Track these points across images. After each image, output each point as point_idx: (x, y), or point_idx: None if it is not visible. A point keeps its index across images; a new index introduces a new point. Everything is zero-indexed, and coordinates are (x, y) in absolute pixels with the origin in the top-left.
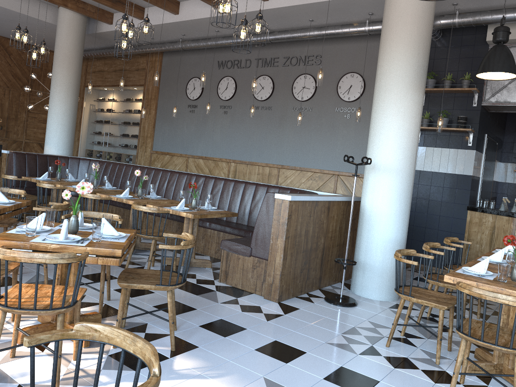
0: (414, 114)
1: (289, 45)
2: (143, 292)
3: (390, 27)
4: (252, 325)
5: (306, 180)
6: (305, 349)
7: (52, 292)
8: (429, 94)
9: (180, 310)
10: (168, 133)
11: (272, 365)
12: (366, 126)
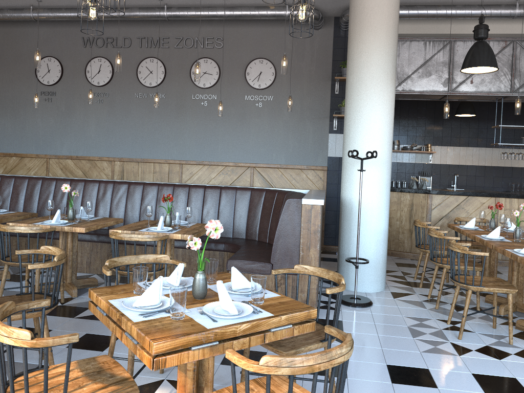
0: (393, 105)
1: (182, 24)
2: None
3: (367, 16)
4: None
5: (217, 175)
6: (421, 365)
7: None
8: (342, 82)
9: (253, 359)
10: (12, 129)
11: None
12: (281, 115)
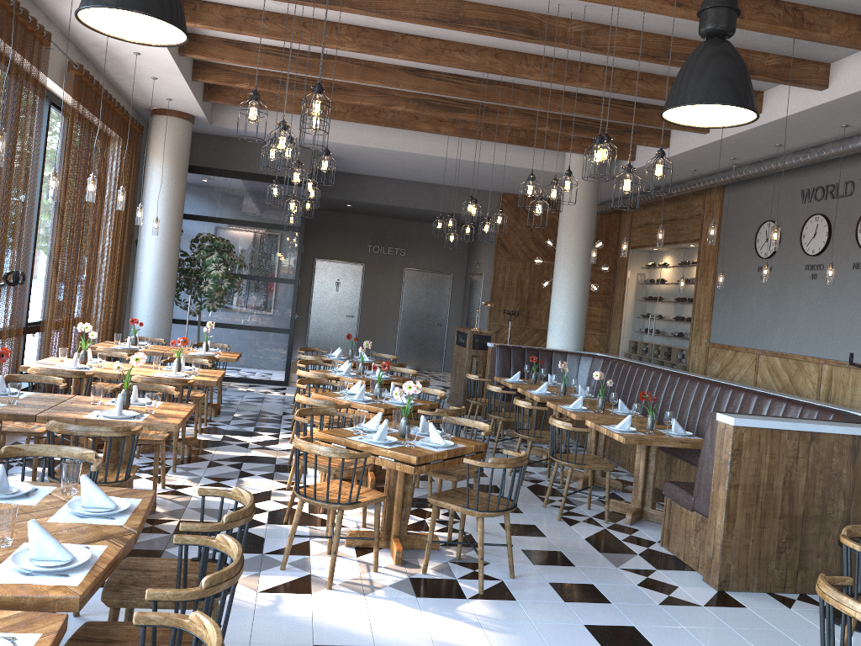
0: None
1: None
2: (531, 533)
3: None
4: (626, 602)
5: None
6: None
7: (327, 484)
8: None
9: (550, 561)
10: (730, 315)
11: (581, 645)
12: None
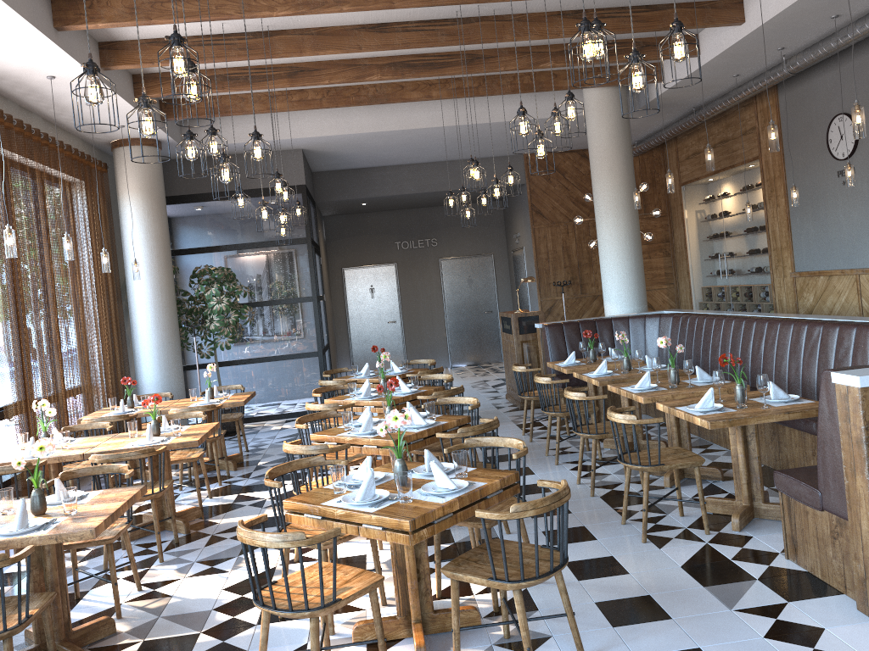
0: None
1: None
2: (608, 571)
3: None
4: None
5: None
6: None
7: (285, 586)
8: None
9: (636, 616)
10: (814, 235)
11: None
12: None
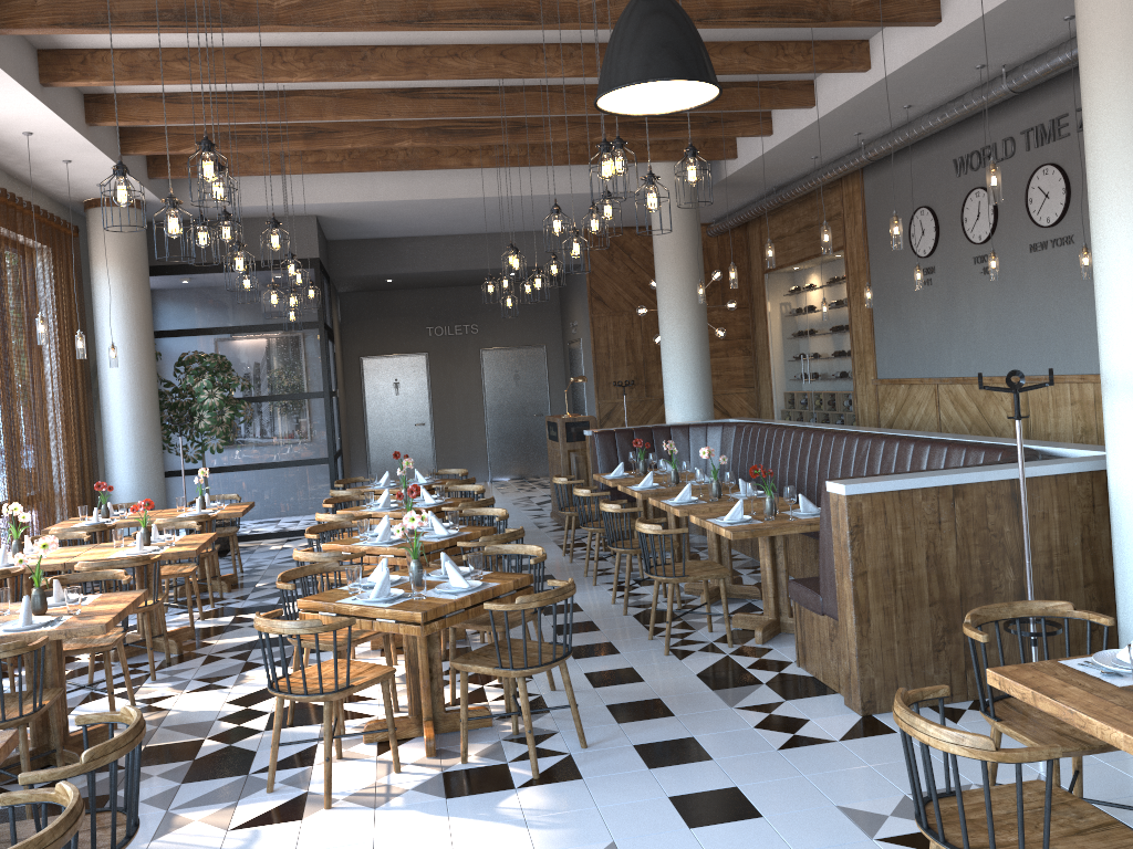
0: None
1: None
2: (625, 680)
3: (1080, 27)
4: (734, 754)
5: None
6: (768, 810)
7: (301, 671)
8: None
9: (642, 714)
10: (896, 338)
11: (658, 827)
12: None
